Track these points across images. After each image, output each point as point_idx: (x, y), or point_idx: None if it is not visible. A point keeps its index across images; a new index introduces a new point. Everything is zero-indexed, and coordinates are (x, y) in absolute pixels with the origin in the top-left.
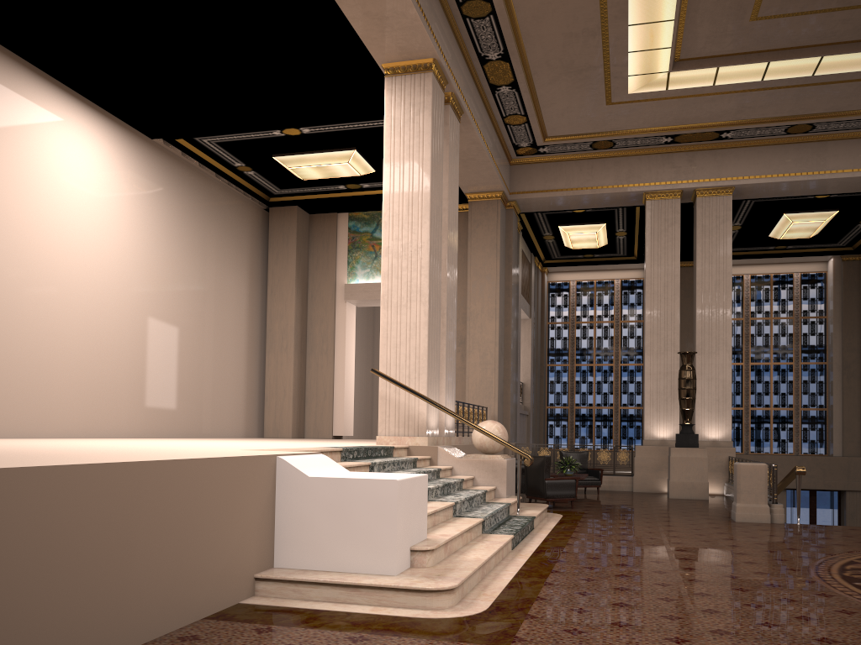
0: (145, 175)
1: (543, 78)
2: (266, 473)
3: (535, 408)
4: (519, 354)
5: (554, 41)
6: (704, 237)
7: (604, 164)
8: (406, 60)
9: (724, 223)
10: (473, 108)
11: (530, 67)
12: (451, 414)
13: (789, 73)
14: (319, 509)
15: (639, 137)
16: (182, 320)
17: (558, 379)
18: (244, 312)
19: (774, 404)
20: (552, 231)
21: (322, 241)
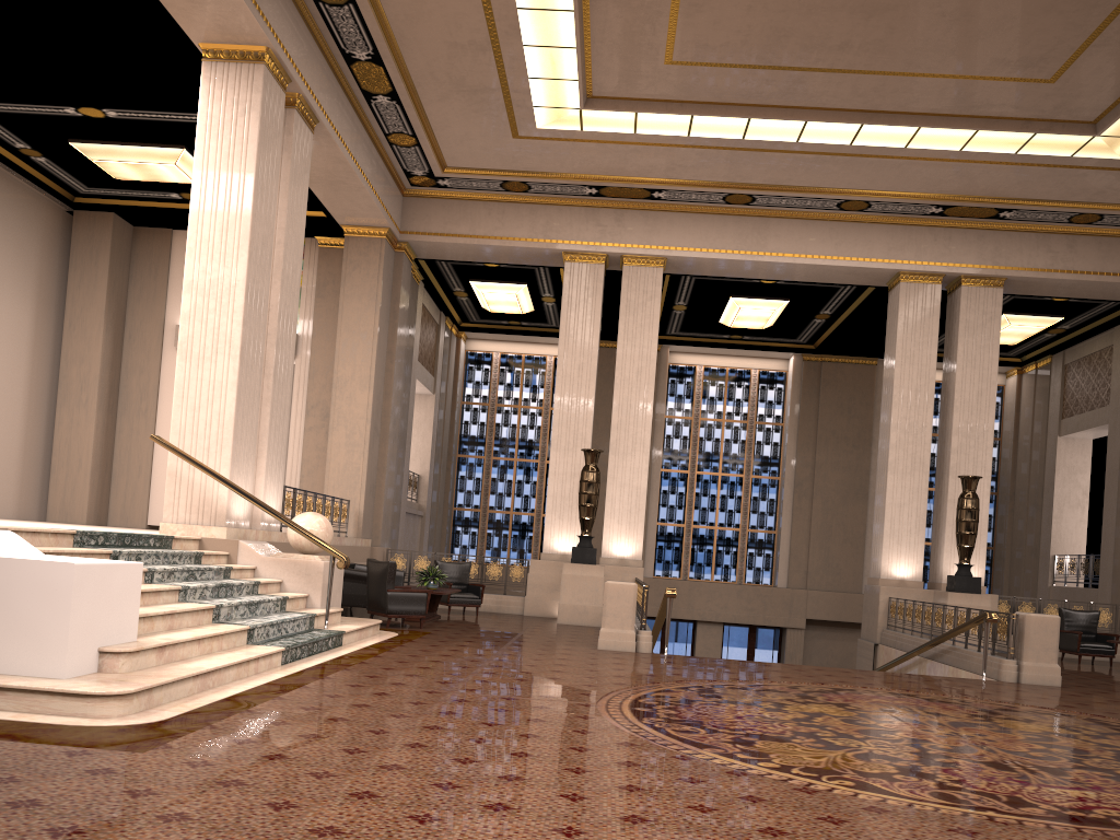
0: None
1: (430, 93)
2: None
3: (435, 508)
4: (409, 438)
5: (437, 50)
6: (628, 314)
7: (518, 210)
8: (231, 44)
9: (652, 300)
10: (337, 118)
11: (412, 77)
12: (250, 500)
13: (717, 132)
14: None
15: (558, 183)
16: None
17: (471, 474)
18: (25, 349)
19: (720, 522)
20: (464, 286)
21: (149, 264)
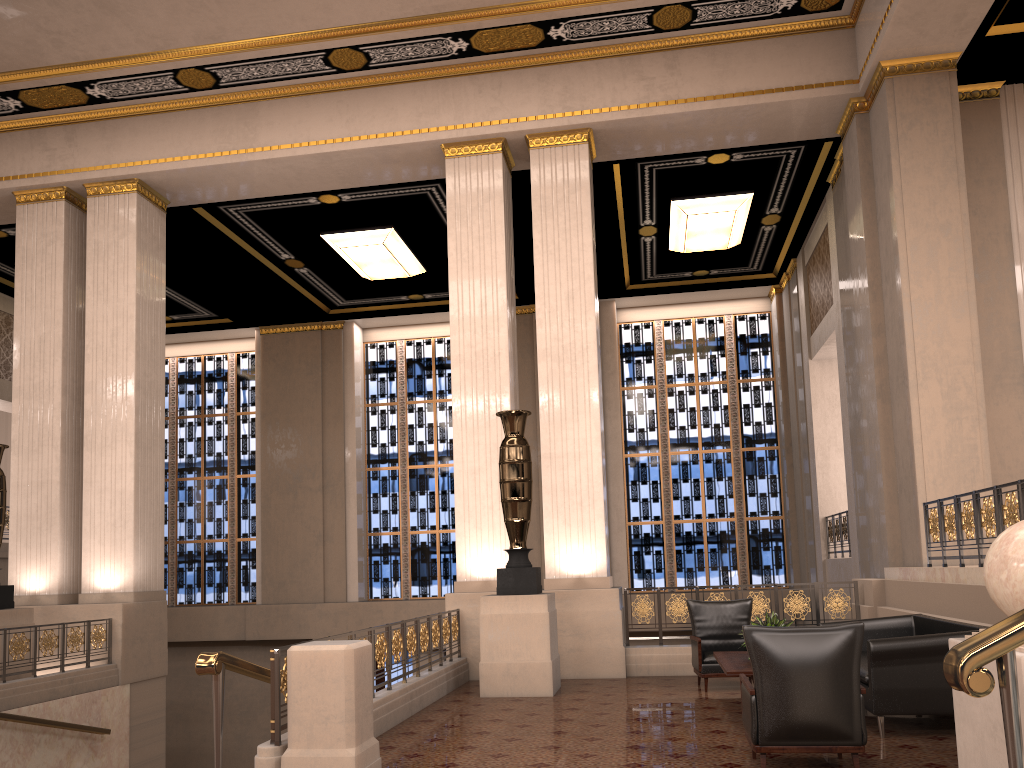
0: None
1: None
2: None
3: None
4: None
5: None
6: (97, 260)
7: None
8: None
9: (125, 237)
10: None
11: None
12: None
13: None
14: None
15: None
16: None
17: None
18: None
19: (442, 524)
20: None
21: None
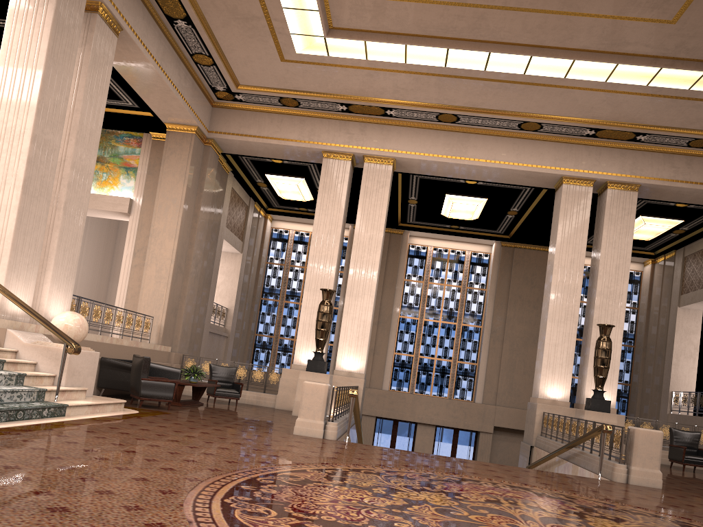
0: None
1: (215, 20)
2: None
3: (239, 333)
4: (214, 280)
5: None
6: (365, 197)
7: (291, 120)
8: None
9: (383, 188)
10: (142, 31)
11: (200, 5)
12: (5, 294)
13: (426, 60)
14: None
15: (318, 100)
16: None
17: (269, 311)
18: None
19: (438, 355)
20: (263, 179)
21: None
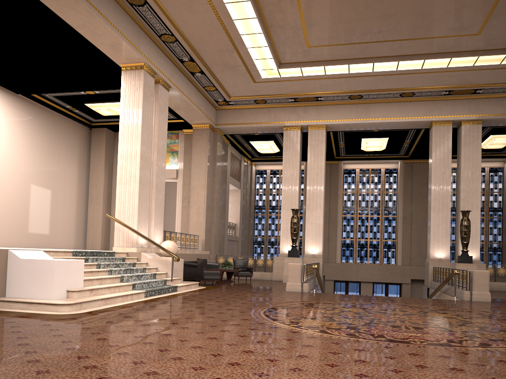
0: (13, 112)
1: (216, 69)
2: (1, 256)
3: (244, 237)
4: (227, 208)
5: (214, 53)
6: (311, 150)
7: (262, 111)
8: (131, 63)
9: (321, 143)
10: (179, 84)
11: (208, 64)
12: (141, 236)
13: (337, 71)
14: (24, 272)
15: (277, 98)
16: (35, 187)
17: (260, 222)
18: (75, 183)
19: (370, 237)
20: (248, 143)
21: None
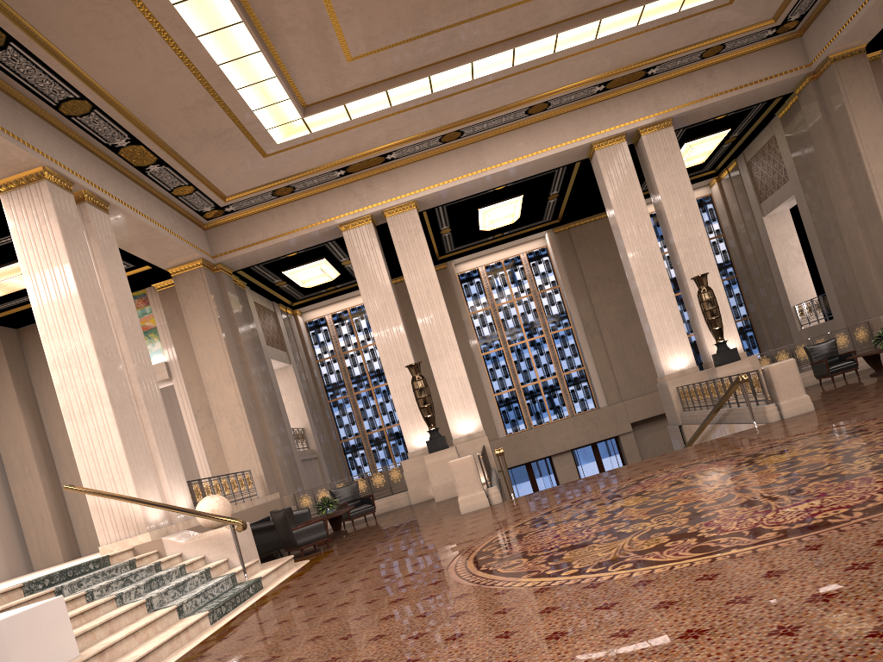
0: None
1: (187, 149)
2: None
3: (325, 447)
4: (282, 405)
5: (175, 117)
6: (403, 252)
7: (293, 208)
8: (15, 174)
9: (417, 236)
10: (124, 195)
11: (168, 143)
12: (154, 506)
13: (411, 95)
14: None
15: (313, 176)
16: None
17: (343, 411)
18: None
19: (540, 376)
20: (280, 277)
21: (38, 352)
